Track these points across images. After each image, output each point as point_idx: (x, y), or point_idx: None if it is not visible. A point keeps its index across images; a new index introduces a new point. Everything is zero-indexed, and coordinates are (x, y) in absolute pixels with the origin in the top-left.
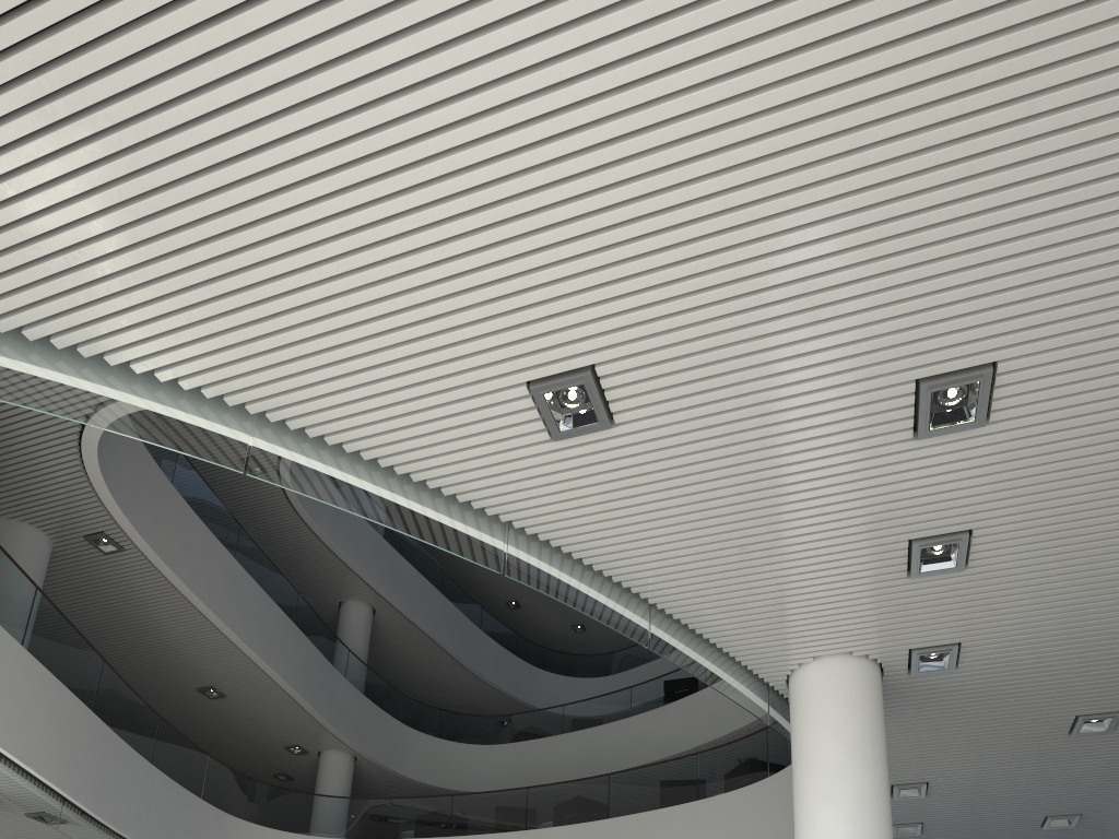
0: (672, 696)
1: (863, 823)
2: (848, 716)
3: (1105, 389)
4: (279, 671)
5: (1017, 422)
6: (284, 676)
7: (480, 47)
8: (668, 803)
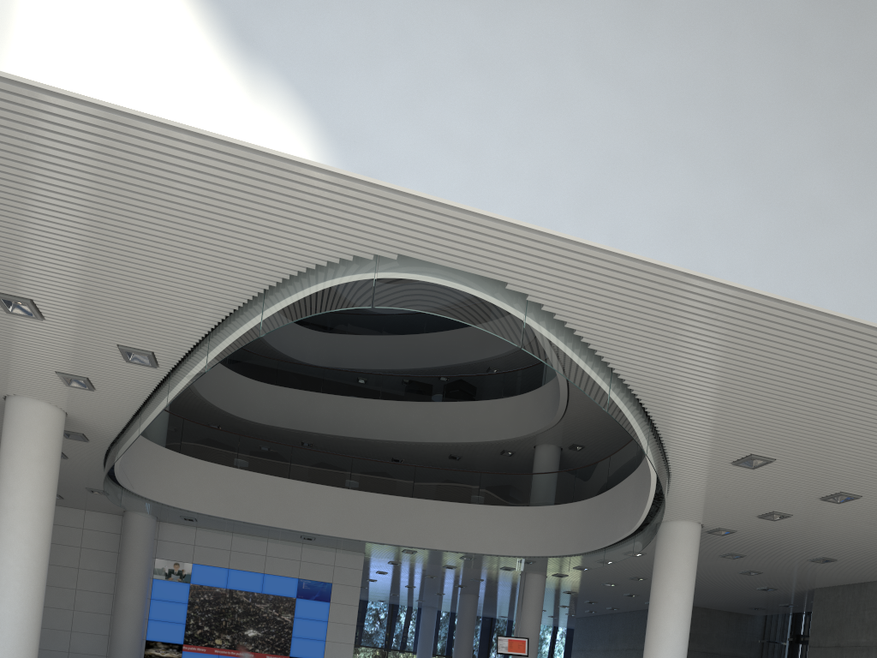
0: (416, 395)
1: (689, 603)
2: (692, 552)
3: (872, 507)
4: None
5: (845, 504)
6: None
7: (876, 421)
8: (456, 499)
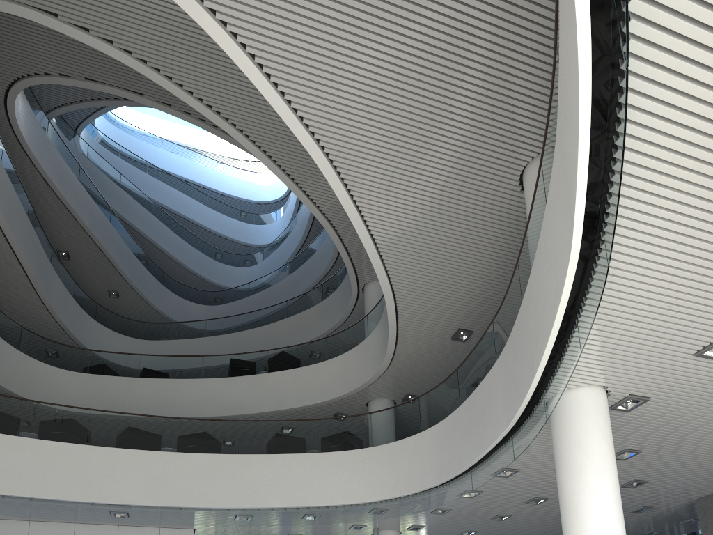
0: (239, 371)
1: (618, 493)
2: (606, 426)
3: None
4: None
5: None
6: None
7: None
8: (289, 451)
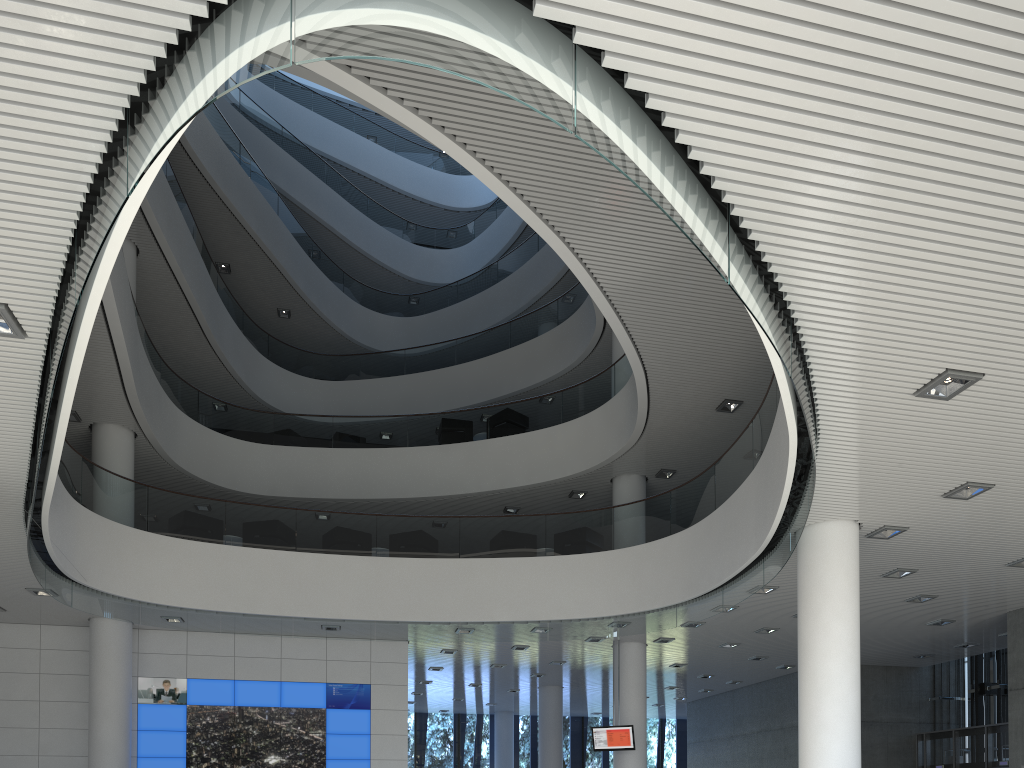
0: (453, 436)
1: (856, 635)
2: (852, 563)
3: None
4: (124, 335)
5: None
6: (126, 342)
7: None
8: (517, 553)
